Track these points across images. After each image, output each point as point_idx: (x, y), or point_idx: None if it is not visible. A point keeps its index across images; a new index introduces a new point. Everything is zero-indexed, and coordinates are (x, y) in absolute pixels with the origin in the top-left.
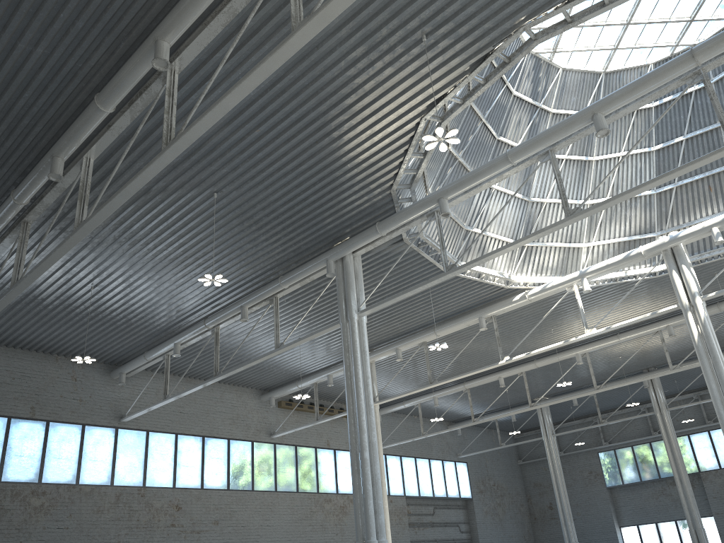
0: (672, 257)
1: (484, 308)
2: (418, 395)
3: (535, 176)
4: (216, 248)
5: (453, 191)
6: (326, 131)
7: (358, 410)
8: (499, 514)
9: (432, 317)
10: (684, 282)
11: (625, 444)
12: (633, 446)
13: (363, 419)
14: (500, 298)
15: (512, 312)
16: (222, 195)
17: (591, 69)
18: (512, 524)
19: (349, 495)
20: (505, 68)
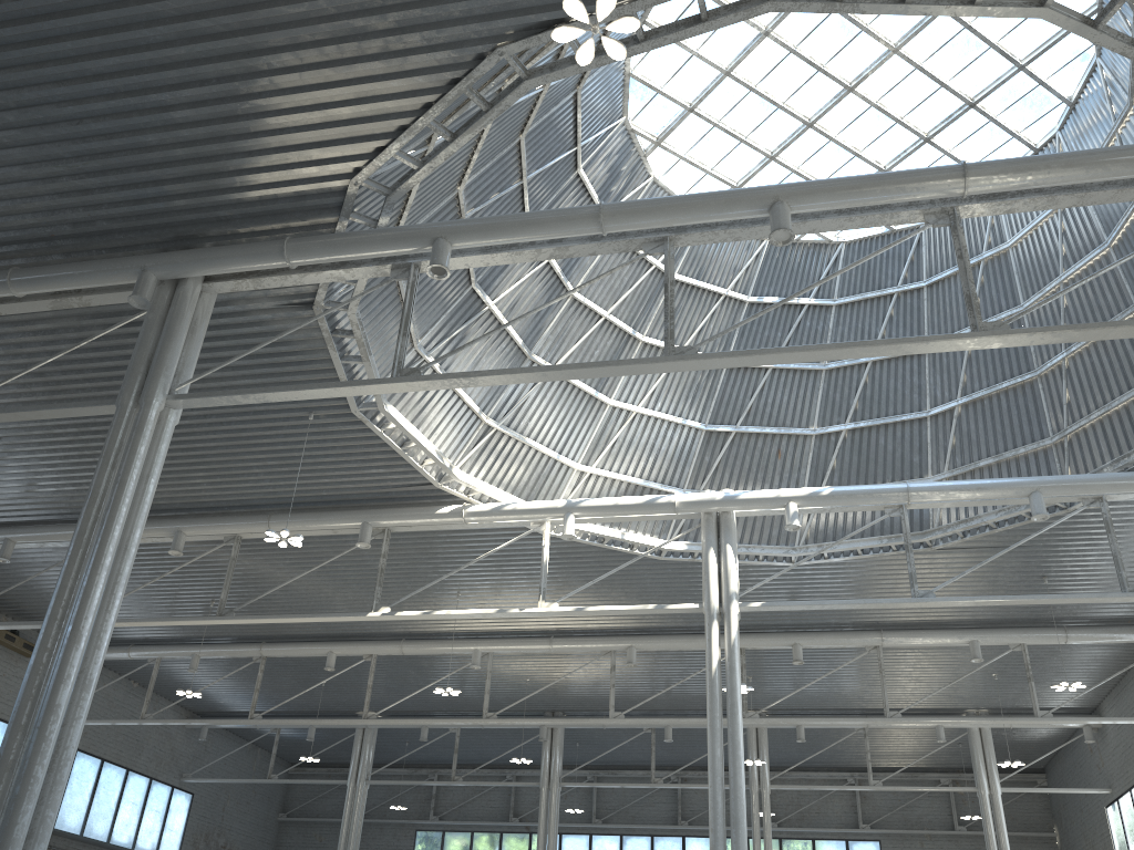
0: (715, 527)
1: (380, 510)
2: (164, 643)
3: (553, 322)
4: None
5: (471, 236)
6: None
7: (84, 593)
8: None
9: (276, 493)
10: (721, 572)
11: (463, 826)
12: (474, 832)
13: (90, 617)
14: (412, 503)
15: (415, 538)
16: None
17: None
18: None
19: None
20: (694, 28)
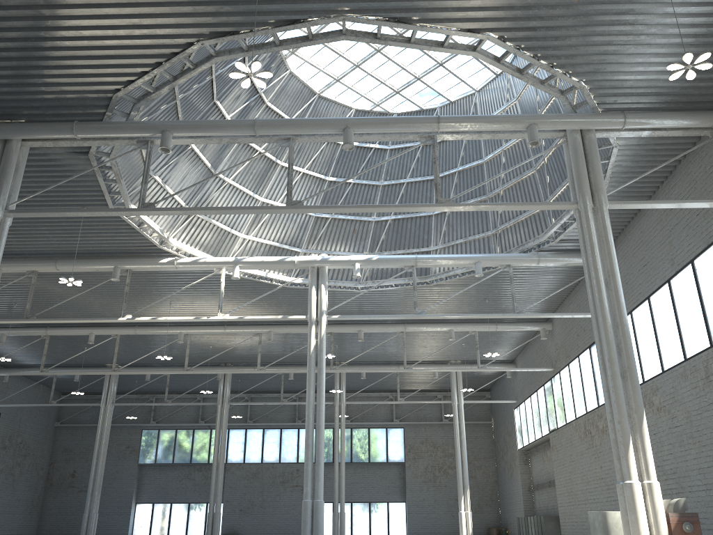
0: (316, 274)
1: (125, 259)
2: None
3: (229, 154)
4: None
5: (183, 130)
6: None
7: None
8: (15, 474)
9: (60, 247)
10: (318, 299)
11: (171, 426)
12: (177, 430)
13: None
14: (144, 255)
15: (146, 273)
16: None
17: (311, 86)
18: (24, 487)
19: None
20: (305, 43)
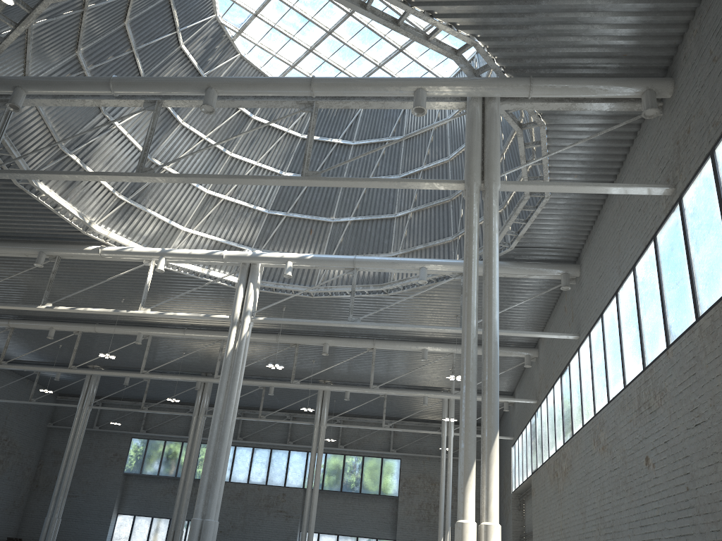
0: (247, 272)
1: (51, 244)
2: None
3: (167, 139)
4: None
5: (36, 87)
6: None
7: None
8: None
9: None
10: (244, 298)
11: (160, 437)
12: (166, 441)
13: None
14: (74, 242)
15: (84, 263)
16: None
17: (266, 73)
18: (6, 486)
19: None
20: None
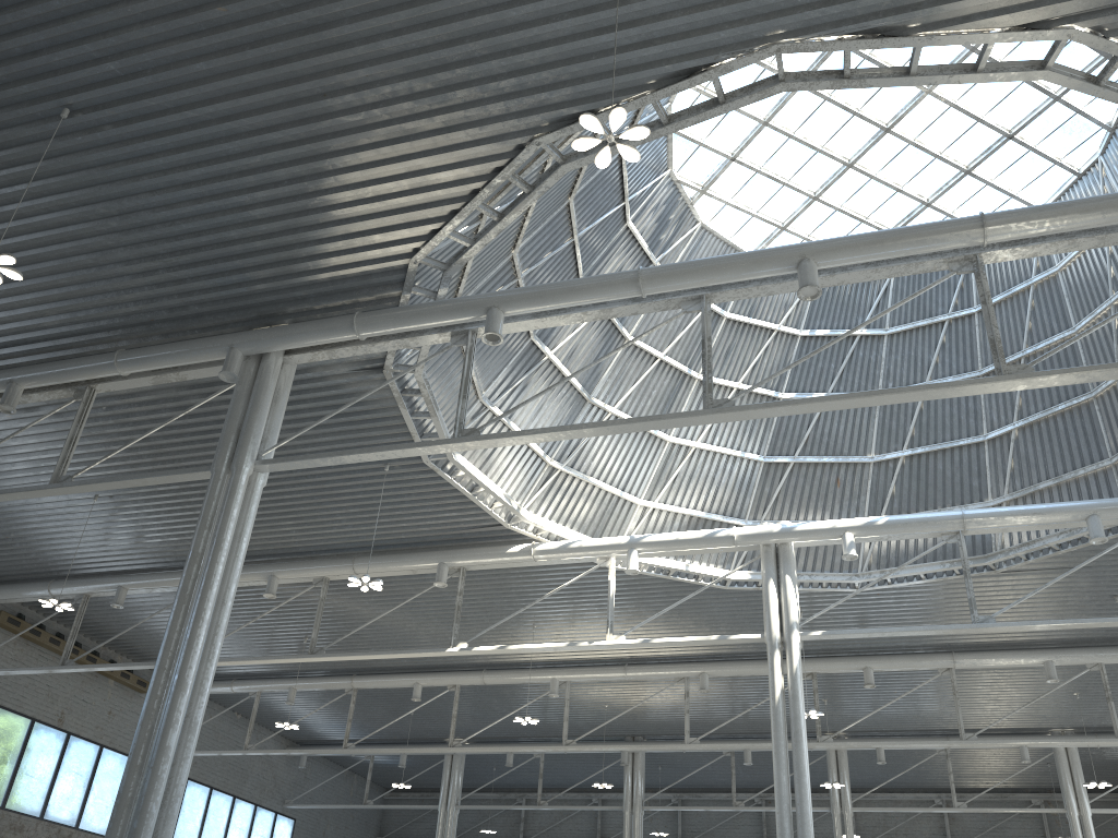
0: (774, 558)
1: (454, 550)
2: (263, 677)
3: (610, 366)
4: (13, 237)
5: (521, 304)
6: (352, 81)
7: (188, 644)
8: None
9: (358, 537)
10: (781, 602)
11: None
12: None
13: (193, 666)
14: (484, 543)
15: (490, 575)
16: (80, 121)
17: (738, 245)
18: None
19: (64, 827)
20: (713, 110)
